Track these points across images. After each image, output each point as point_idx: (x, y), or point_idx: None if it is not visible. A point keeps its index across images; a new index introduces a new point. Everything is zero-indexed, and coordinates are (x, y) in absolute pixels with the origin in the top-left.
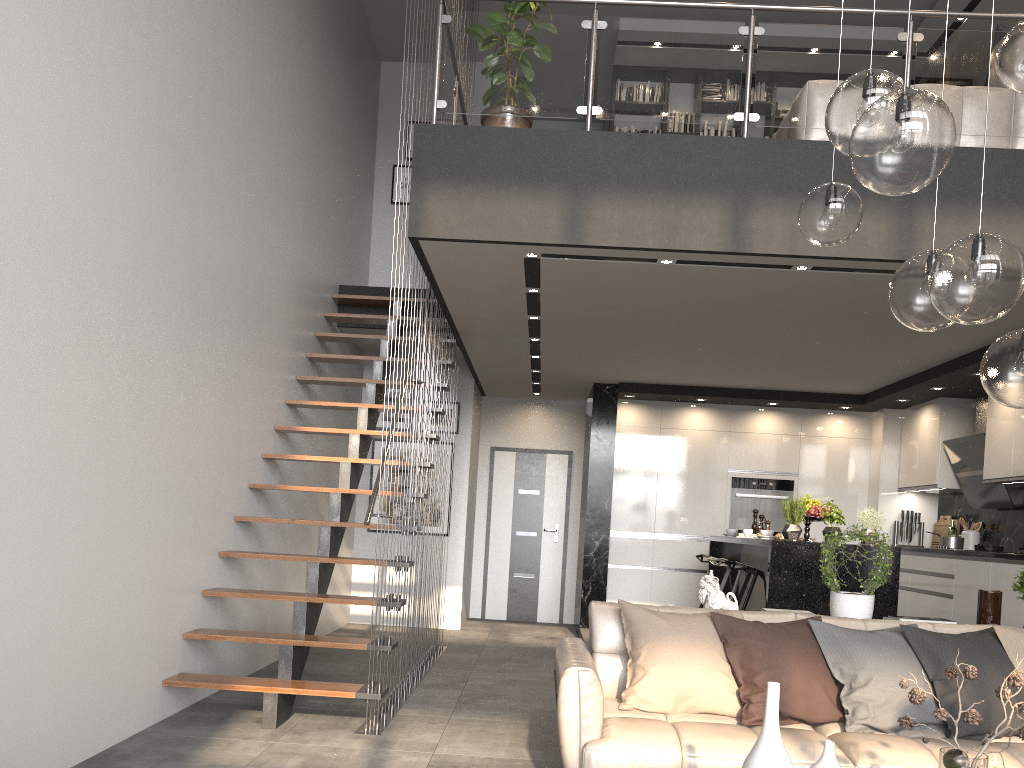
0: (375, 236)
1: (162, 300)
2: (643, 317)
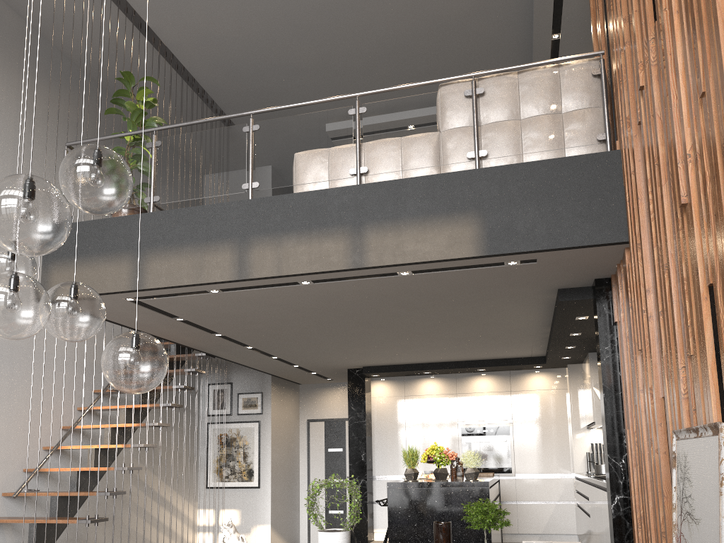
0: None
1: None
2: (281, 325)
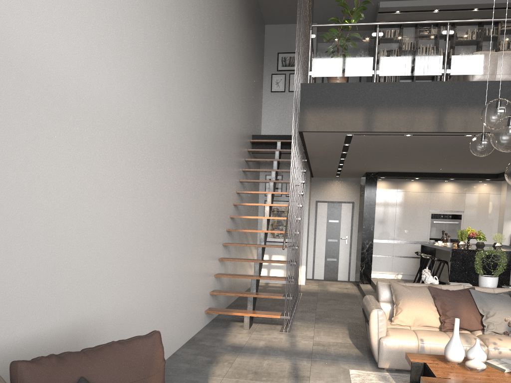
0: (264, 107)
1: (203, 163)
2: (394, 151)
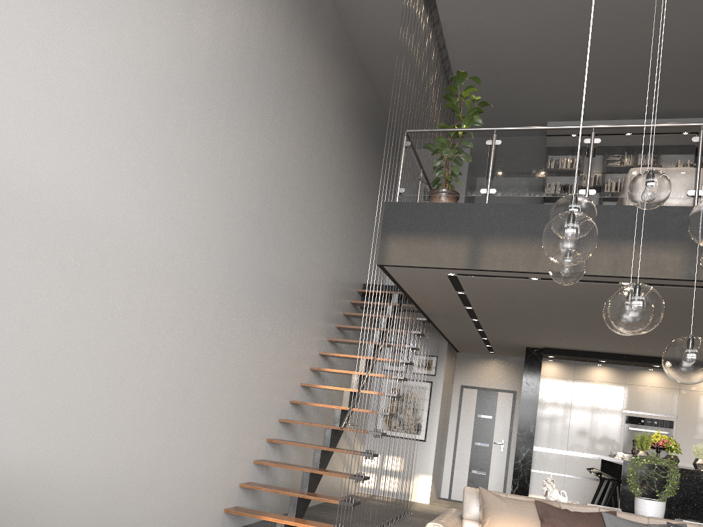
0: None
1: (242, 298)
2: (537, 309)
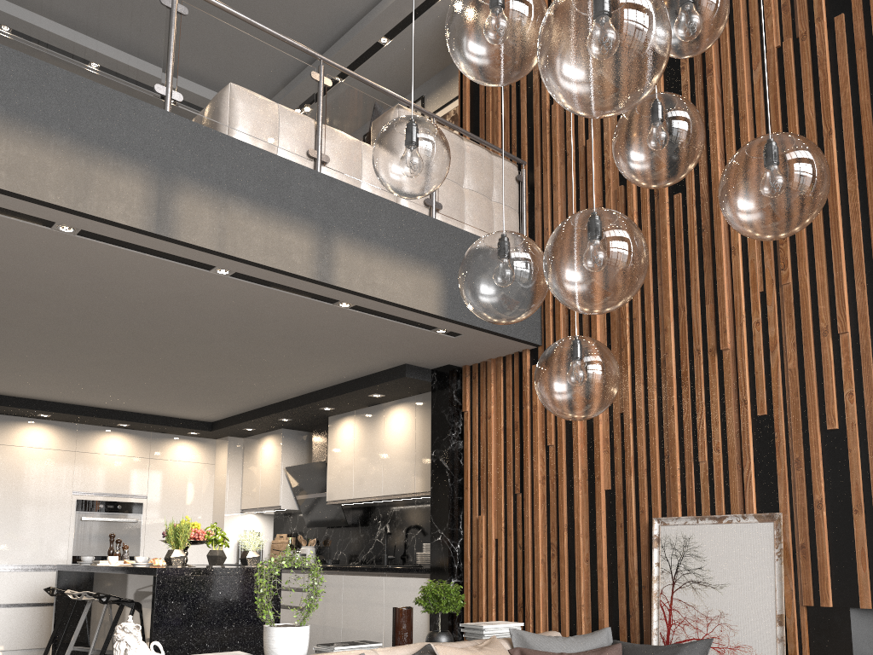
0: None
1: None
2: (5, 303)
